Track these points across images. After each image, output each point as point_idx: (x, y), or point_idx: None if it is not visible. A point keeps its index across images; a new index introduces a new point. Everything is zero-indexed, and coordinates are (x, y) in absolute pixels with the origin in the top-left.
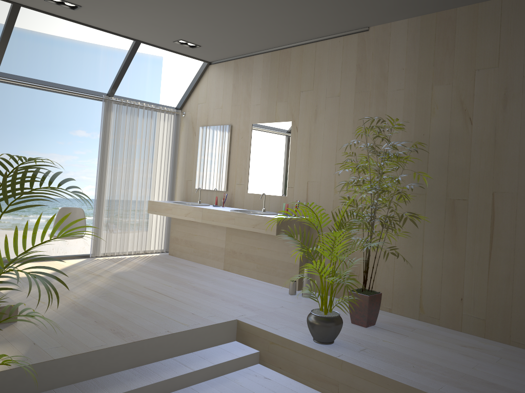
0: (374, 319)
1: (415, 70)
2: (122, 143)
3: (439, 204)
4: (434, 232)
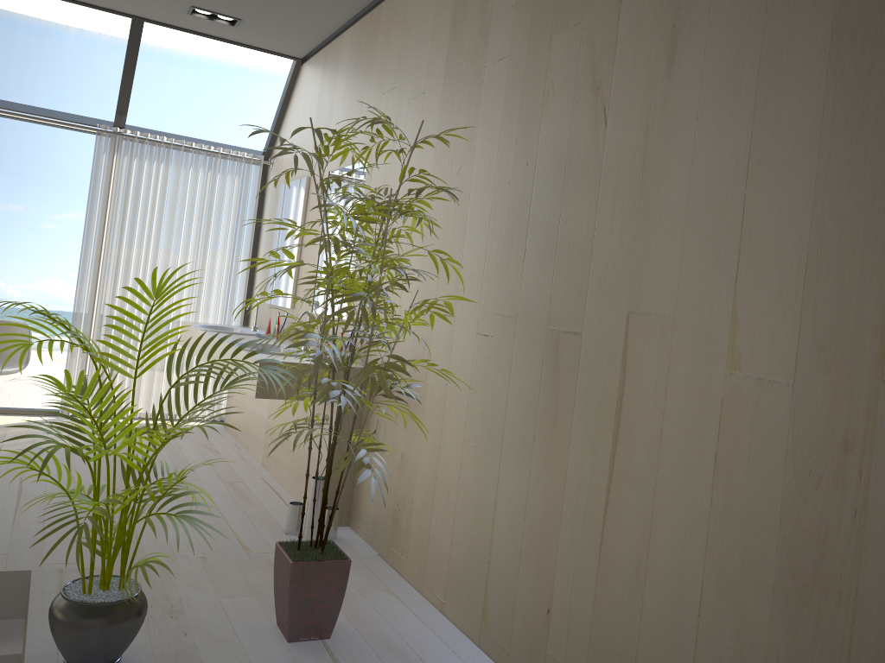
0: (323, 625)
1: (528, 4)
2: (134, 213)
3: (536, 346)
4: (521, 419)
